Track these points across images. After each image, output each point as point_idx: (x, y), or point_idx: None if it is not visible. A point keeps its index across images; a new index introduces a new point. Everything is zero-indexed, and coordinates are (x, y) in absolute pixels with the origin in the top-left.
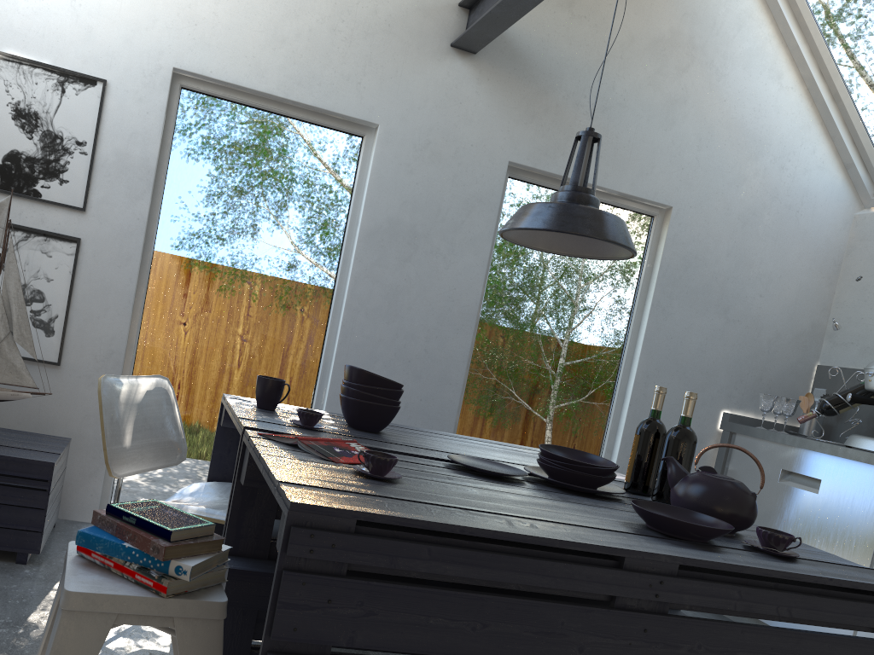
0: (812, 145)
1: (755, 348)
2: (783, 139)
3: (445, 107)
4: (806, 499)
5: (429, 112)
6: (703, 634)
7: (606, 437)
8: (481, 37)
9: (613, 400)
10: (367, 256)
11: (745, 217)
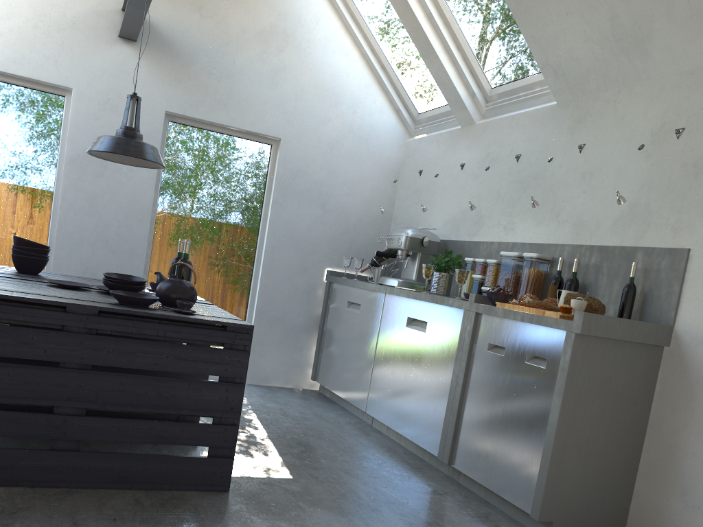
0: (374, 97)
1: (346, 228)
2: (353, 94)
3: (118, 76)
4: (355, 317)
5: (107, 79)
6: (116, 344)
7: (251, 288)
8: (131, 31)
9: (254, 264)
10: (72, 174)
11: (331, 144)
